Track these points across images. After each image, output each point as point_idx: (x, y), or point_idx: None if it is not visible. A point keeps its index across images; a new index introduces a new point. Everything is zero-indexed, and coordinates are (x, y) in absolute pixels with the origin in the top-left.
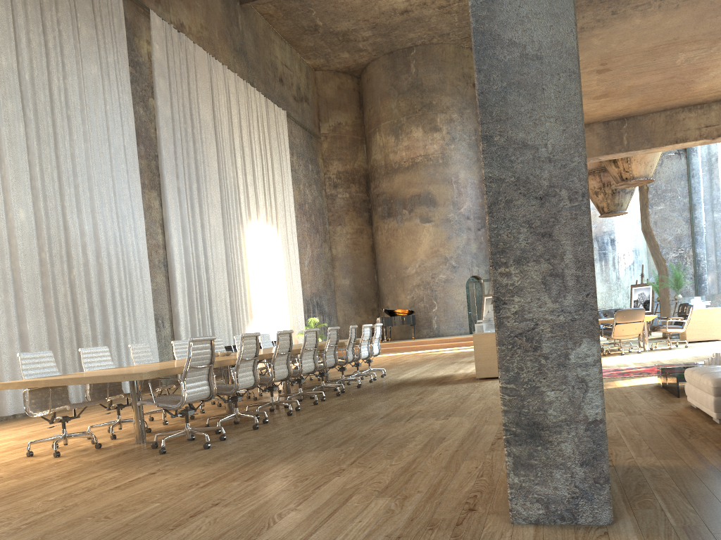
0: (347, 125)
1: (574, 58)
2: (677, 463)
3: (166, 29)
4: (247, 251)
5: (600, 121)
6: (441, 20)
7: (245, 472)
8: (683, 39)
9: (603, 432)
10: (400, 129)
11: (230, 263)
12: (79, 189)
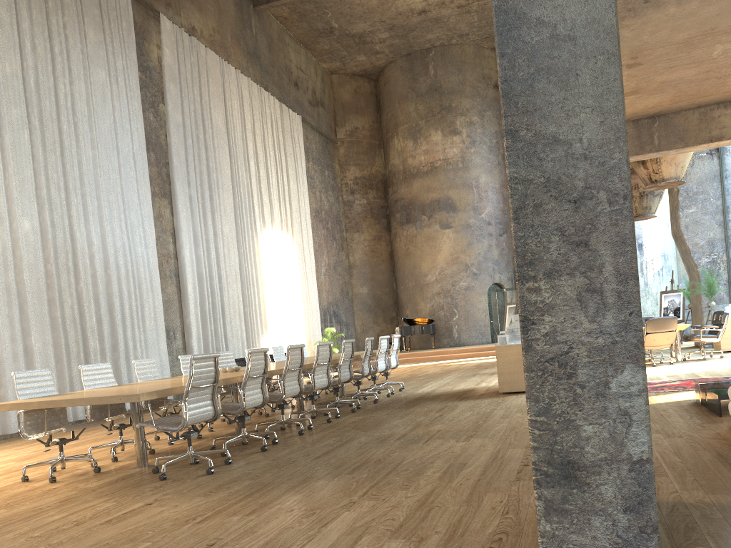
0: (364, 129)
1: (614, 38)
2: (729, 499)
3: (177, 33)
4: (261, 260)
5: (630, 120)
6: (460, 19)
7: (247, 503)
8: (721, 28)
9: (650, 474)
10: (419, 132)
11: (244, 272)
12: (86, 198)
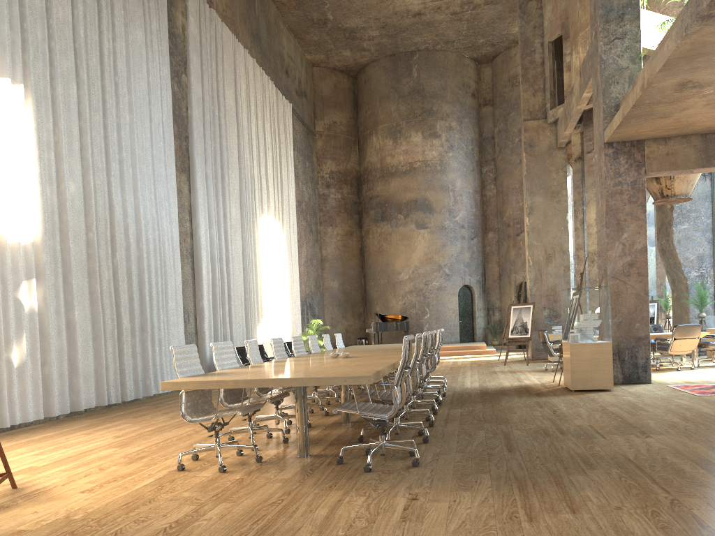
0: (342, 125)
1: None
2: None
3: (200, 3)
4: (259, 246)
5: (698, 134)
6: (450, 26)
7: (543, 500)
8: None
9: None
10: (399, 132)
11: (246, 257)
12: (123, 165)
